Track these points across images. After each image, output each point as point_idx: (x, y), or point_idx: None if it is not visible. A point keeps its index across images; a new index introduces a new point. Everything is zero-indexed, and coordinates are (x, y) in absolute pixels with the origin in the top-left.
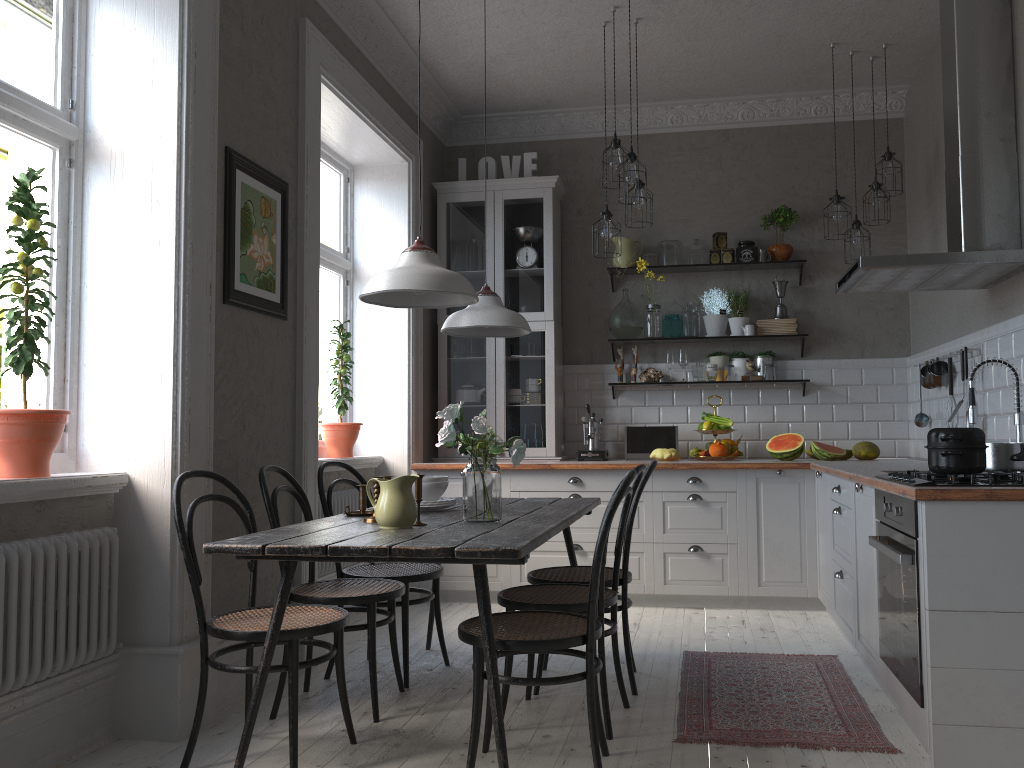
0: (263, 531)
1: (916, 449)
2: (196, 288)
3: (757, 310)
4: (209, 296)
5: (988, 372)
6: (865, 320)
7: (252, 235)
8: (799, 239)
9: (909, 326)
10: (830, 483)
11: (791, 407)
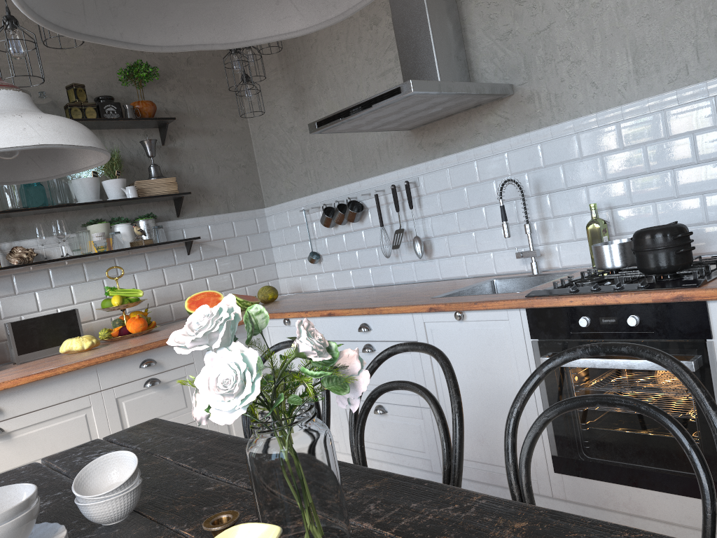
0: None
1: (294, 285)
2: None
3: (125, 172)
4: None
5: (431, 200)
6: (225, 177)
7: None
8: (154, 98)
9: (259, 181)
10: (327, 325)
11: (180, 267)
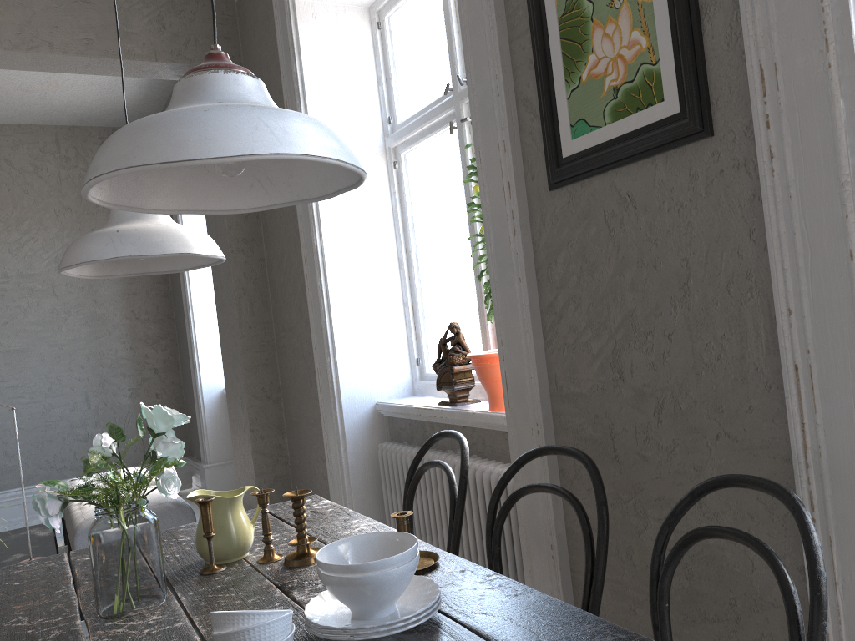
0: (351, 511)
1: None
2: (494, 200)
3: None
4: (510, 201)
5: None
6: None
7: (589, 38)
8: None
9: None
10: None
11: None
